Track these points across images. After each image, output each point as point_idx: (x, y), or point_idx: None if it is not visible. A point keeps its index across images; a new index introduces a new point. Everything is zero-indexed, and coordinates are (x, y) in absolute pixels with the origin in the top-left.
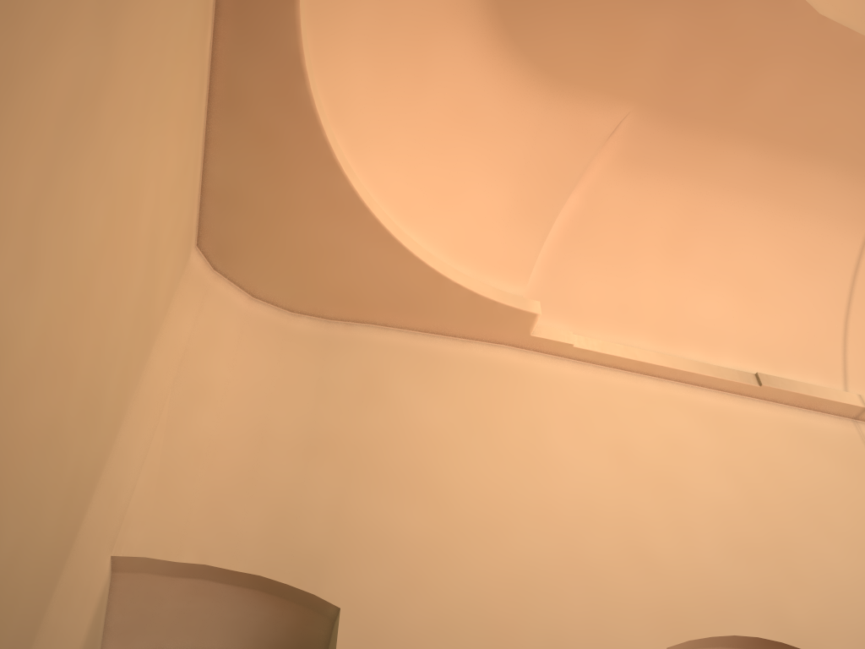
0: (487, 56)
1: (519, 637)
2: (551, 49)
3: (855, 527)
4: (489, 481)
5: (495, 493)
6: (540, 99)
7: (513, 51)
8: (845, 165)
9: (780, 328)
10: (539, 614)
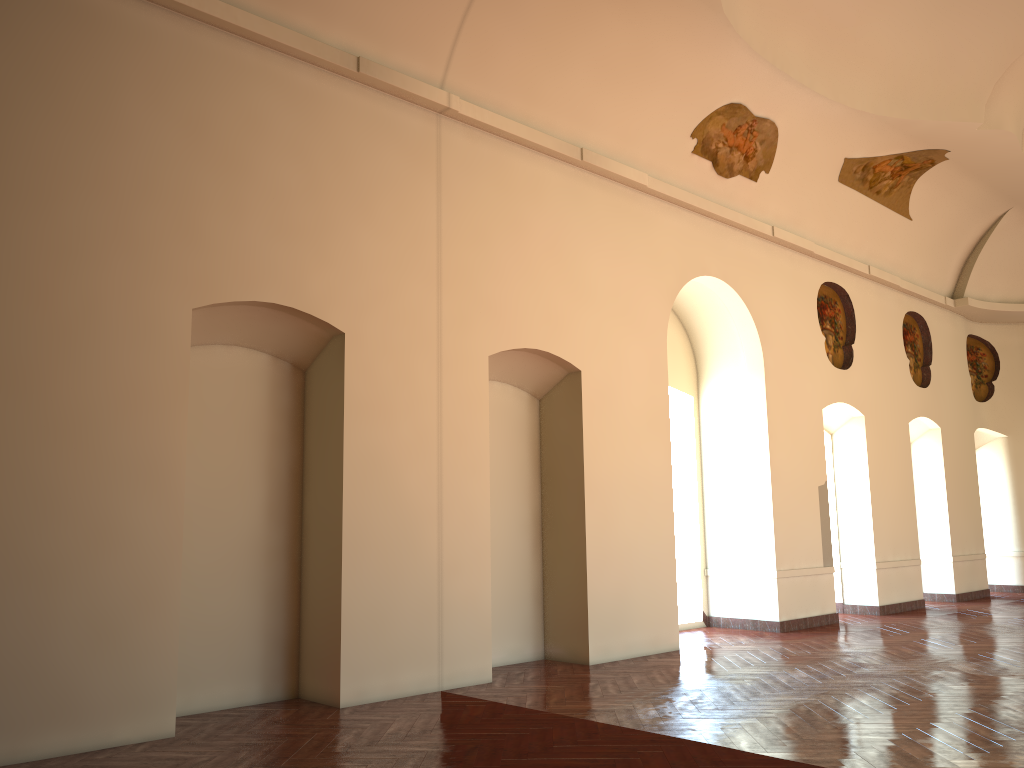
0: None
1: (58, 296)
2: None
3: (393, 217)
4: (46, 145)
5: (51, 160)
6: None
7: None
8: None
9: (399, 10)
10: (80, 278)
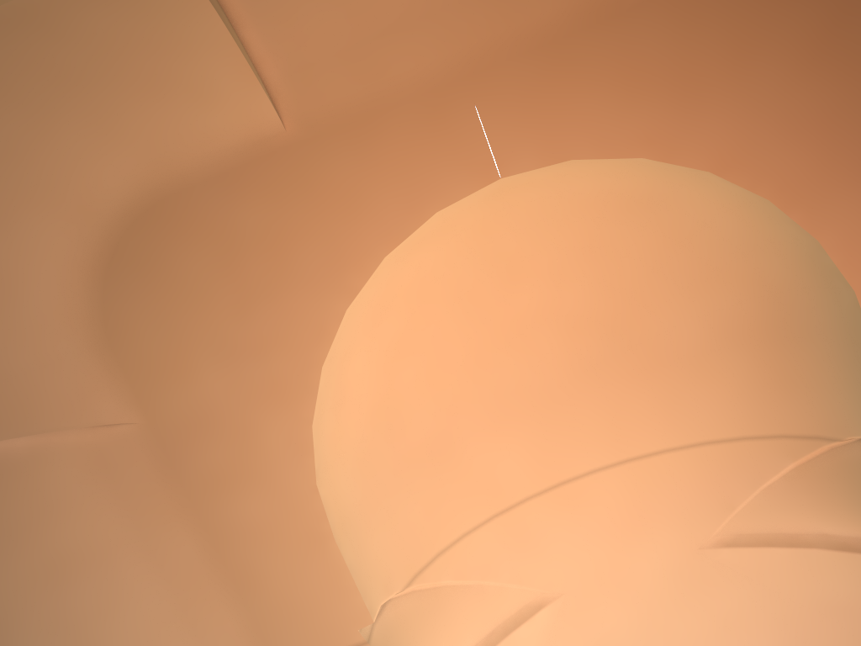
0: (73, 269)
1: None
2: (124, 316)
3: None
4: None
5: None
6: (80, 342)
7: (96, 287)
8: (251, 622)
9: None
10: None
